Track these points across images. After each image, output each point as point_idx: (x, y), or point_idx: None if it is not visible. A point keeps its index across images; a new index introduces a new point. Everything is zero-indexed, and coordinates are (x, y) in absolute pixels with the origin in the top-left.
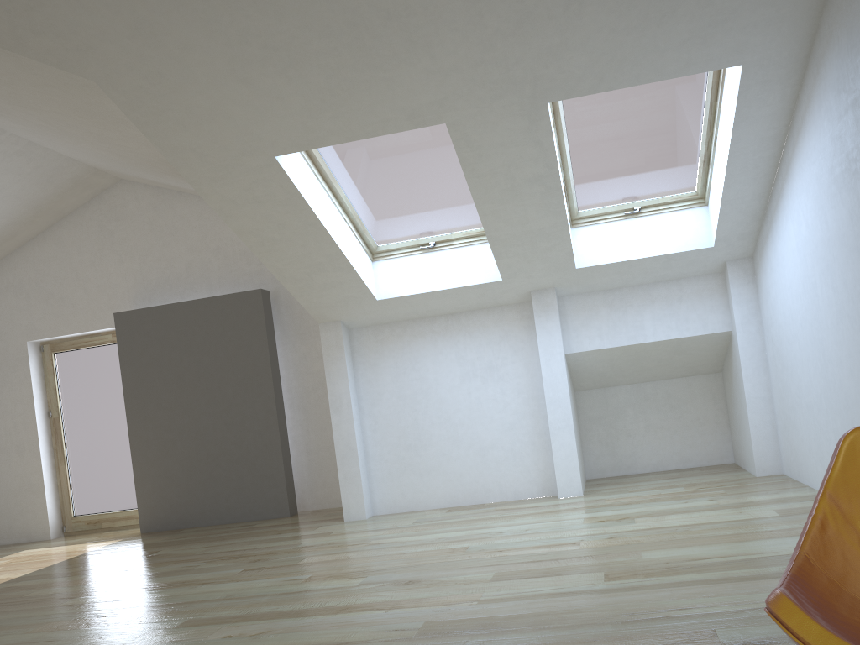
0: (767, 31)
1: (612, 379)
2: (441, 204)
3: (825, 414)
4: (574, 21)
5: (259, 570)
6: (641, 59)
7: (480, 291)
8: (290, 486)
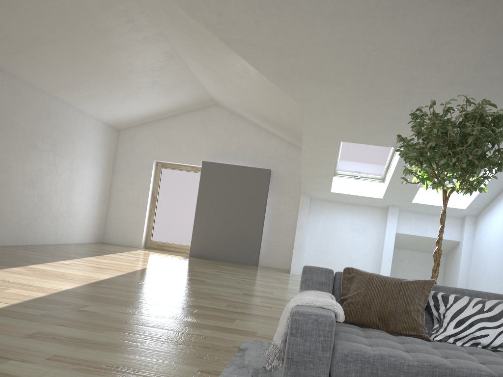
0: None
1: (404, 246)
2: (371, 165)
3: (495, 281)
4: None
5: (286, 283)
6: None
7: (371, 199)
8: (259, 253)
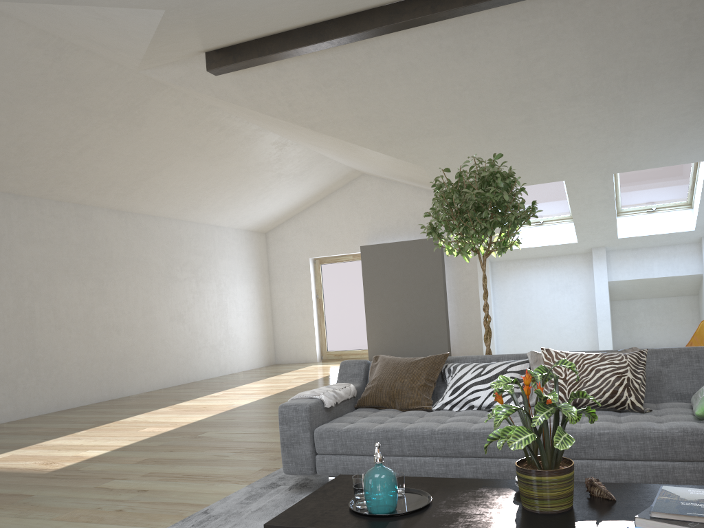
0: None
1: (633, 295)
2: (550, 204)
3: None
4: (628, 147)
5: None
6: (658, 159)
7: (565, 247)
8: (448, 342)
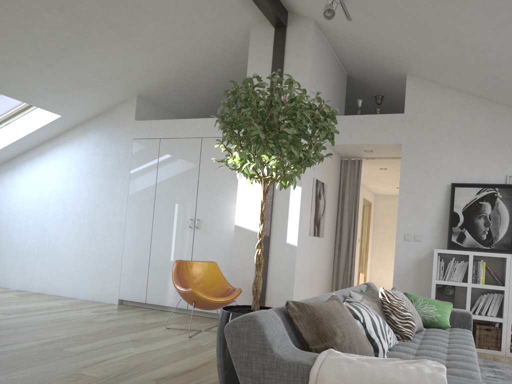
0: (78, 112)
1: None
2: None
3: (35, 256)
4: (32, 75)
5: None
6: (36, 97)
7: None
8: None
